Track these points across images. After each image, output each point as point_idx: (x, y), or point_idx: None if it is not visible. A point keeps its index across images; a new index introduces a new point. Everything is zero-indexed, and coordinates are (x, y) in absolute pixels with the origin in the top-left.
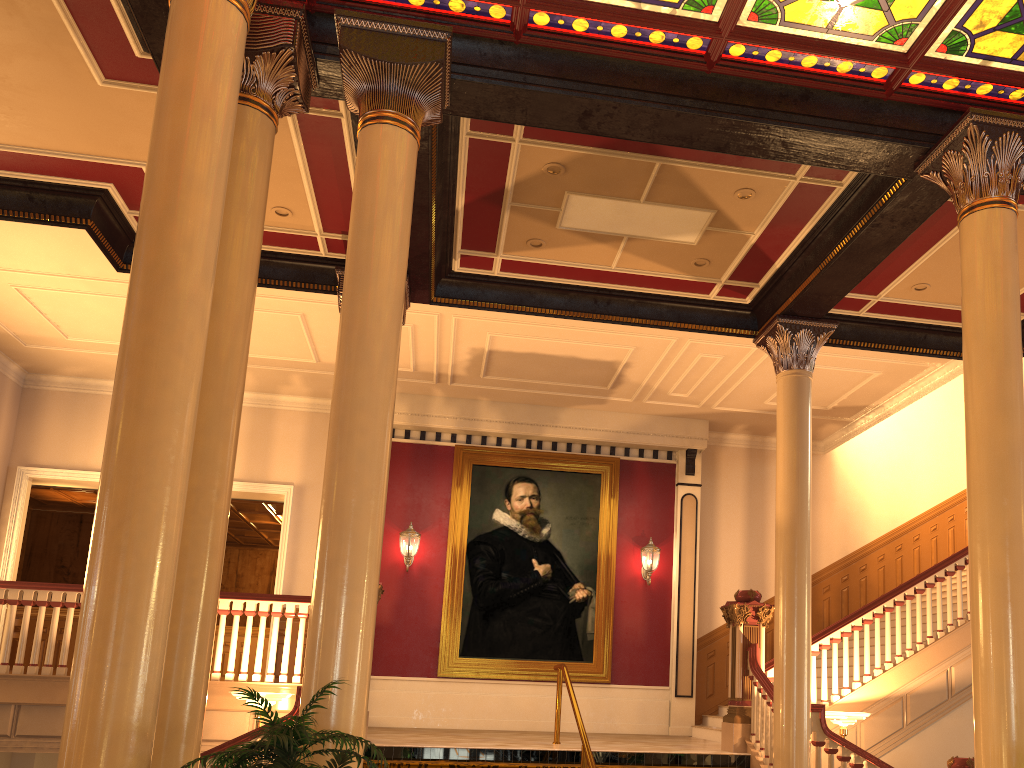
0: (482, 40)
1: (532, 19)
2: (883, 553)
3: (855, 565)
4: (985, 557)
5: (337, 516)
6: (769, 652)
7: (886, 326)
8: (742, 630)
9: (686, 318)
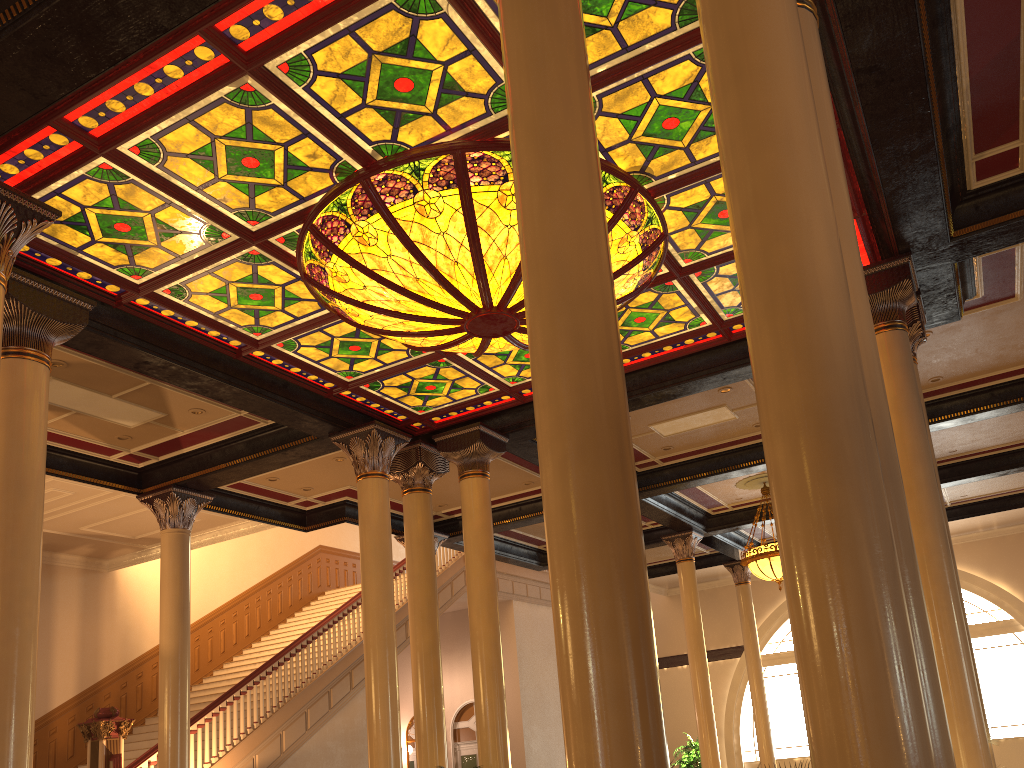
0: (89, 298)
1: (136, 299)
2: (157, 661)
3: (133, 673)
4: (379, 686)
5: (11, 685)
6: (52, 761)
7: (235, 497)
8: (105, 743)
9: (84, 471)
